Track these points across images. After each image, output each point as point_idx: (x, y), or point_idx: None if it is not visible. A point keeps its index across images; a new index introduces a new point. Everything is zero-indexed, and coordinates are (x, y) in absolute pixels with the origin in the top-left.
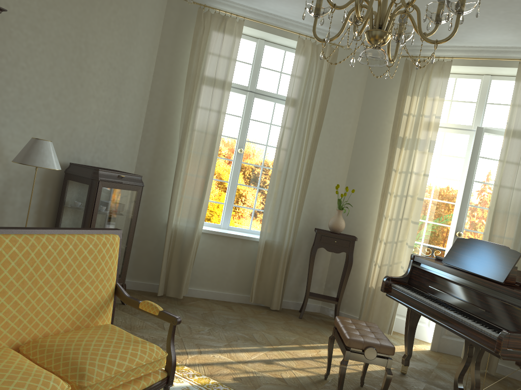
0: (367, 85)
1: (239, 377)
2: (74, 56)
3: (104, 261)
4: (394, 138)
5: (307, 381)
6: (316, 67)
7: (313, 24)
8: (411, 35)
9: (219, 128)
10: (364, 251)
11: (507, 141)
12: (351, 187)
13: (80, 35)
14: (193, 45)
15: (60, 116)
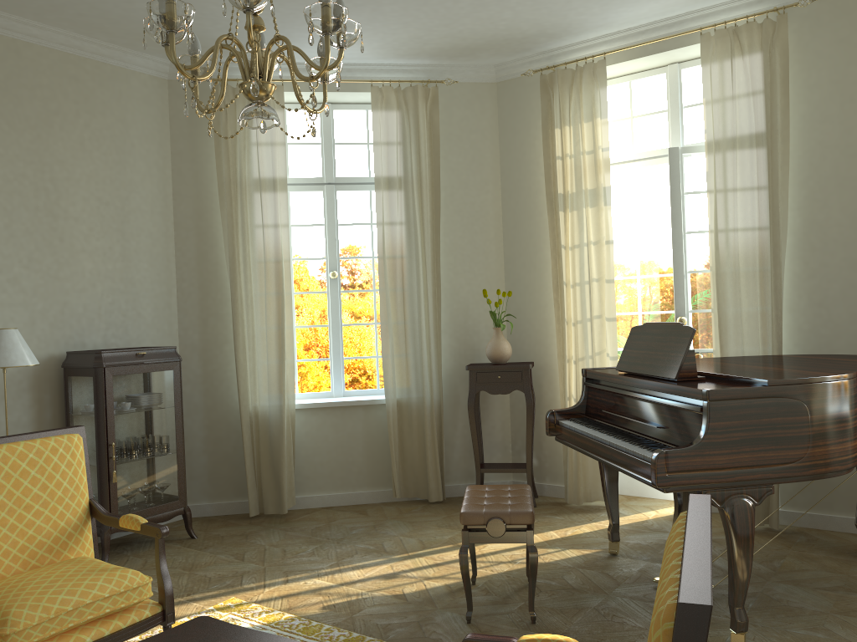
0: (501, 128)
1: (333, 603)
2: (38, 202)
3: (58, 472)
4: (551, 198)
5: (442, 591)
6: (409, 123)
7: (389, 61)
8: (335, 69)
9: (284, 249)
10: (554, 382)
11: (712, 159)
12: (514, 289)
13: (40, 171)
14: (217, 140)
15: (39, 290)
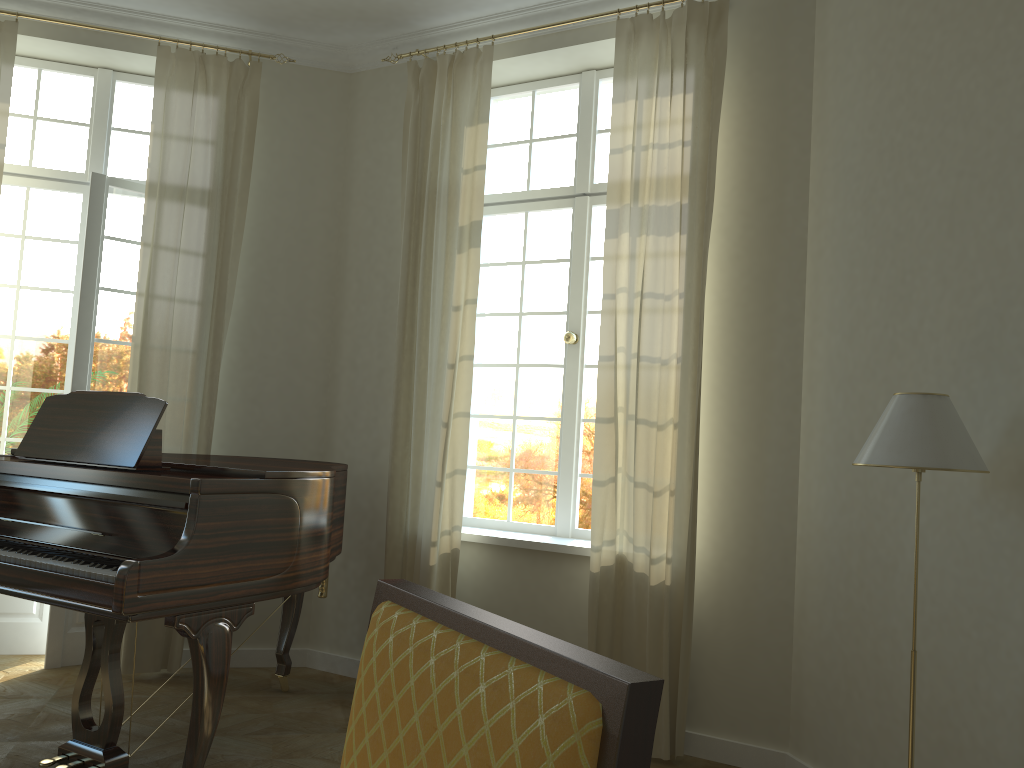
0: None
1: None
2: None
3: None
4: None
5: None
6: None
7: None
8: None
9: None
10: None
11: (154, 202)
12: None
13: None
14: None
15: None
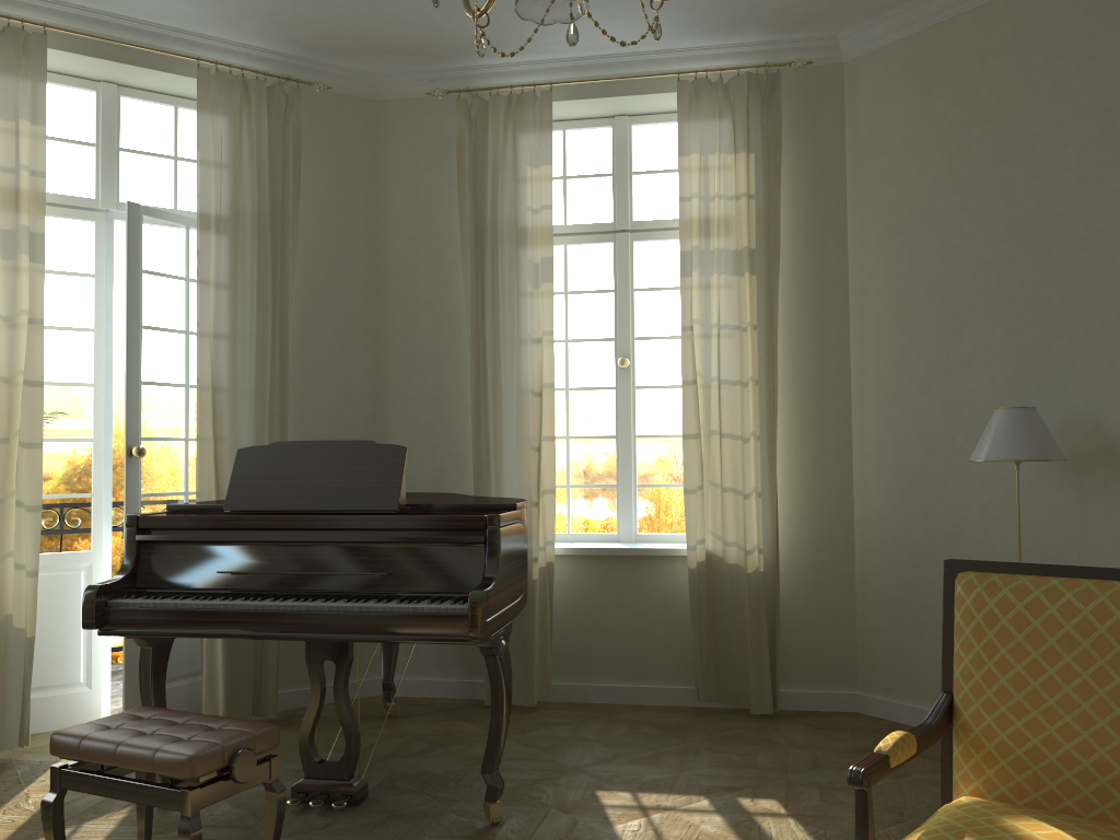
0: None
1: None
2: None
3: None
4: None
5: None
6: None
7: None
8: None
9: None
10: None
11: (206, 234)
12: None
13: None
14: None
15: None
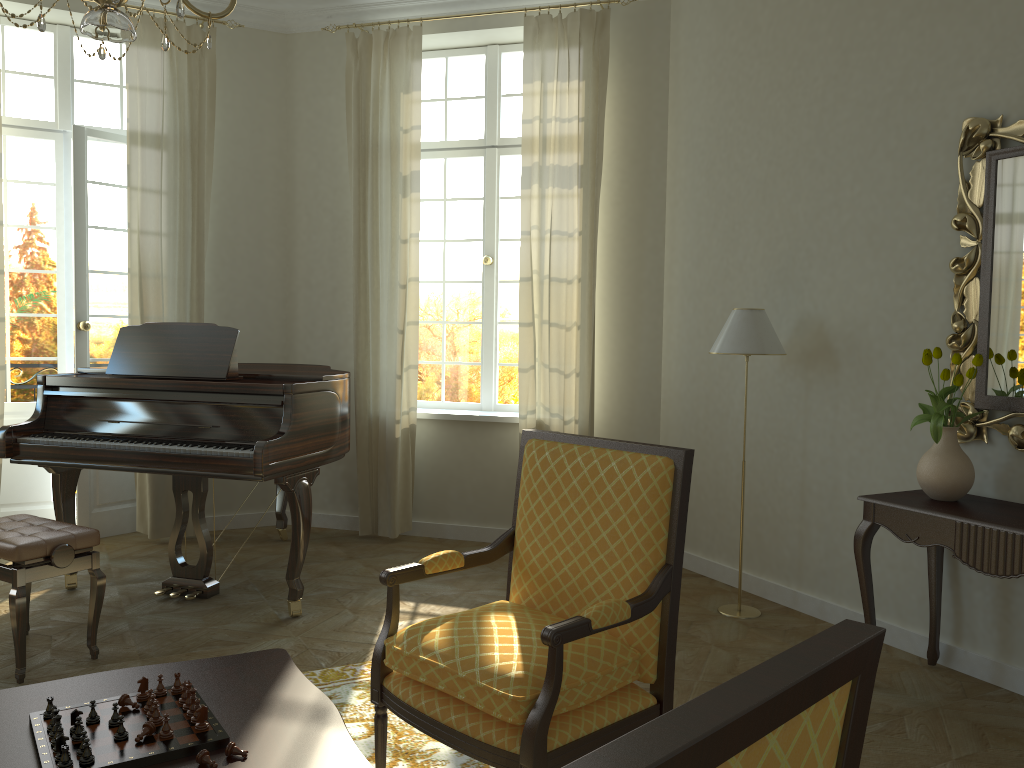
0: None
1: None
2: None
3: None
4: None
5: None
6: None
7: None
8: None
9: None
10: None
11: (135, 152)
12: None
13: None
14: None
15: None
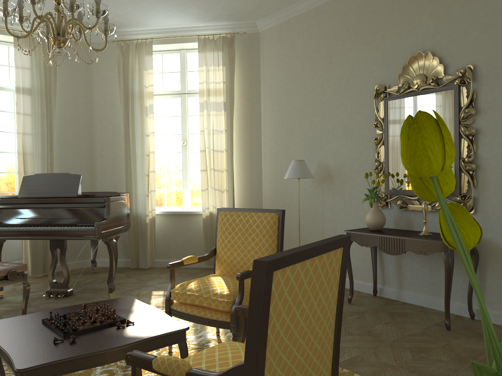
0: None
1: None
2: None
3: None
4: None
5: None
6: None
7: None
8: None
9: None
10: None
11: (19, 96)
12: None
13: None
14: None
15: None
